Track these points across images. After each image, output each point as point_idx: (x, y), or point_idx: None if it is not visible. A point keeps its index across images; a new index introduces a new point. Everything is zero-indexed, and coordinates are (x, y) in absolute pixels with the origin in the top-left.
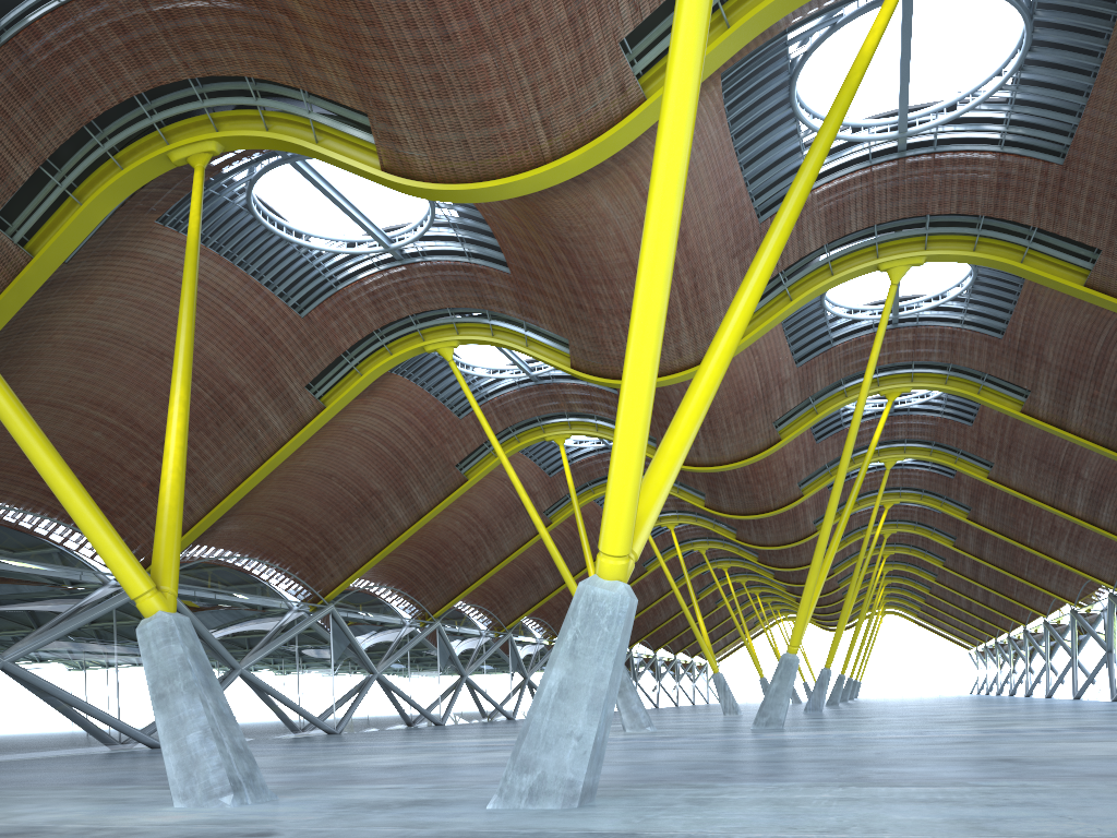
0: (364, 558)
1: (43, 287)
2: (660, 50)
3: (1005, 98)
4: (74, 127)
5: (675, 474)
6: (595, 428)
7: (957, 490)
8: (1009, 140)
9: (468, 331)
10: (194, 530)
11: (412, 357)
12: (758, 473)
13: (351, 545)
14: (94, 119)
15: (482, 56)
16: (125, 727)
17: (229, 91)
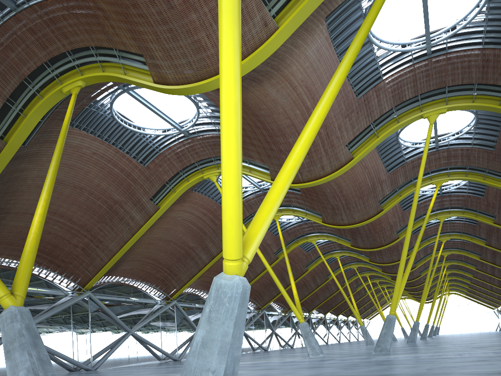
0: (189, 278)
1: (15, 159)
2: (283, 1)
3: (483, 20)
4: (18, 81)
5: (274, 211)
6: (292, 211)
7: (479, 231)
8: (487, 41)
9: None
10: (104, 269)
11: (201, 183)
12: (375, 228)
13: (182, 272)
14: (29, 77)
15: (190, 14)
16: (73, 361)
17: (87, 56)
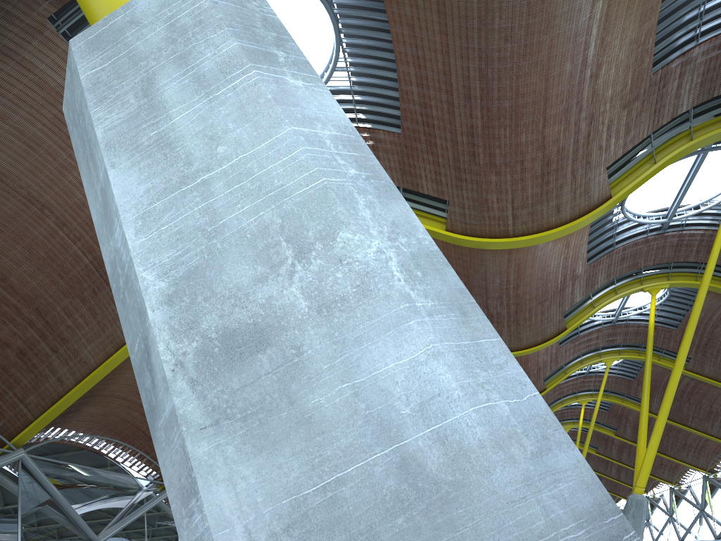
0: None
1: None
2: None
3: None
4: None
5: None
6: None
7: (636, 389)
8: None
9: None
10: (63, 401)
11: None
12: None
13: None
14: None
15: None
16: None
17: None
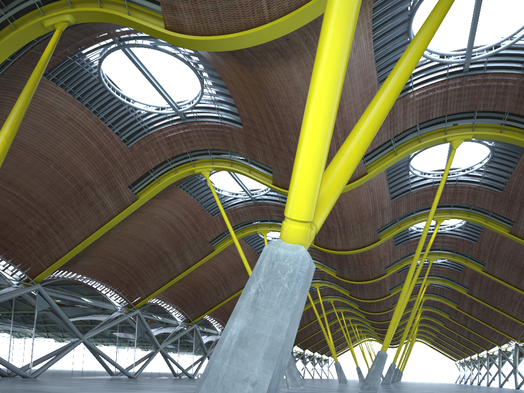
0: (157, 286)
1: None
2: None
3: None
4: None
5: (352, 170)
6: None
7: (462, 278)
8: None
9: (218, 163)
10: (61, 260)
11: (189, 179)
12: (365, 259)
13: (151, 279)
14: (2, 0)
15: None
16: (8, 364)
17: None
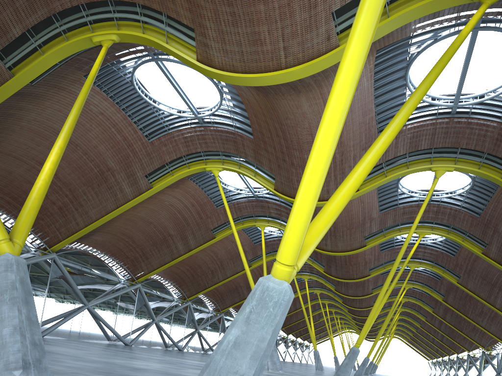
0: (160, 265)
1: (17, 94)
2: (351, 22)
3: None
4: (46, 14)
5: (330, 225)
6: (279, 224)
7: (440, 286)
8: None
9: (228, 164)
10: (77, 234)
11: (199, 174)
12: (351, 260)
13: (154, 257)
14: (58, 14)
15: (259, 4)
16: None
17: (128, 12)
